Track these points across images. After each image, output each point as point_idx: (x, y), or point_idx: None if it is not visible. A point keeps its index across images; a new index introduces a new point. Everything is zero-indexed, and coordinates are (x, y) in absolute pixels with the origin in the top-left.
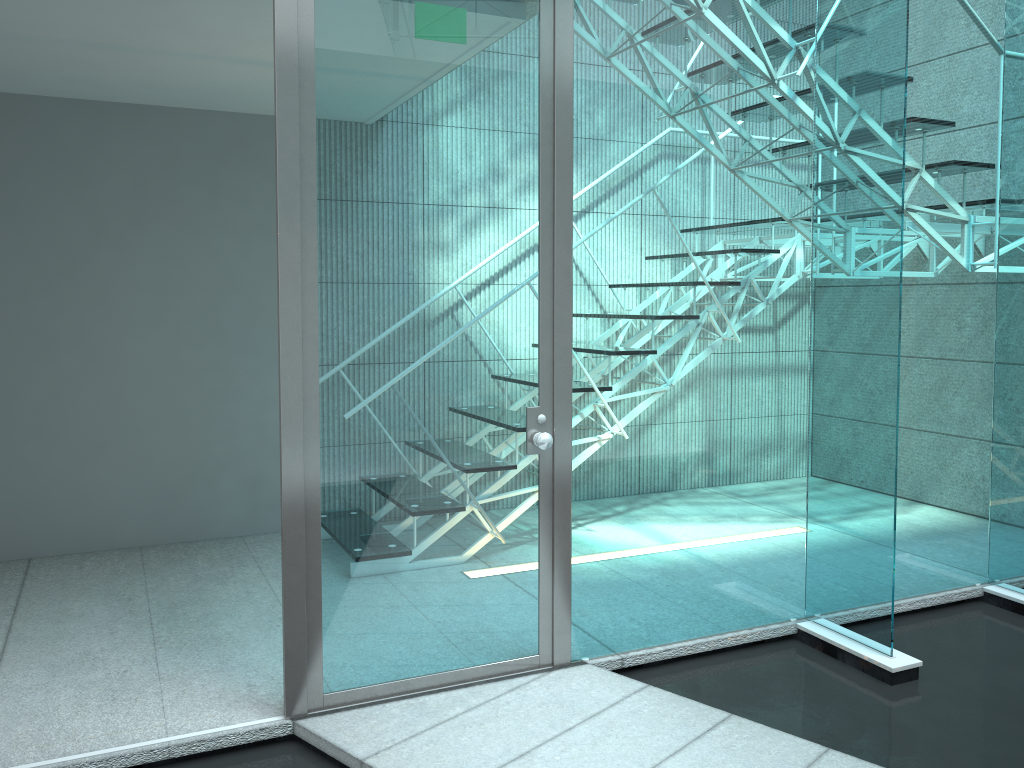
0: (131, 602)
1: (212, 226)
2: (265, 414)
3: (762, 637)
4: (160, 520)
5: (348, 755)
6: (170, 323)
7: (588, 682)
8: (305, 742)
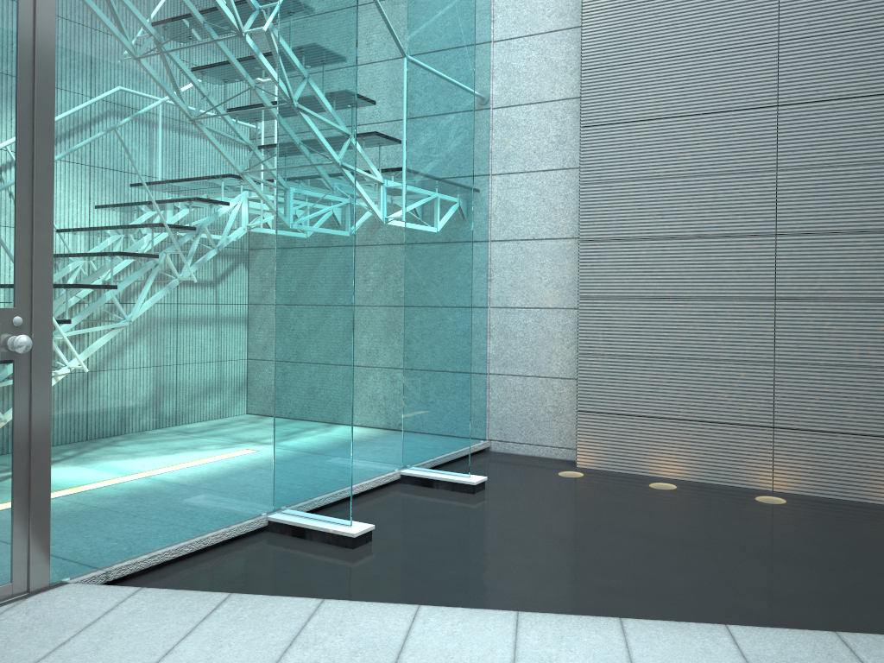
0: None
1: None
2: None
3: (239, 532)
4: None
5: None
6: None
7: (75, 598)
8: None
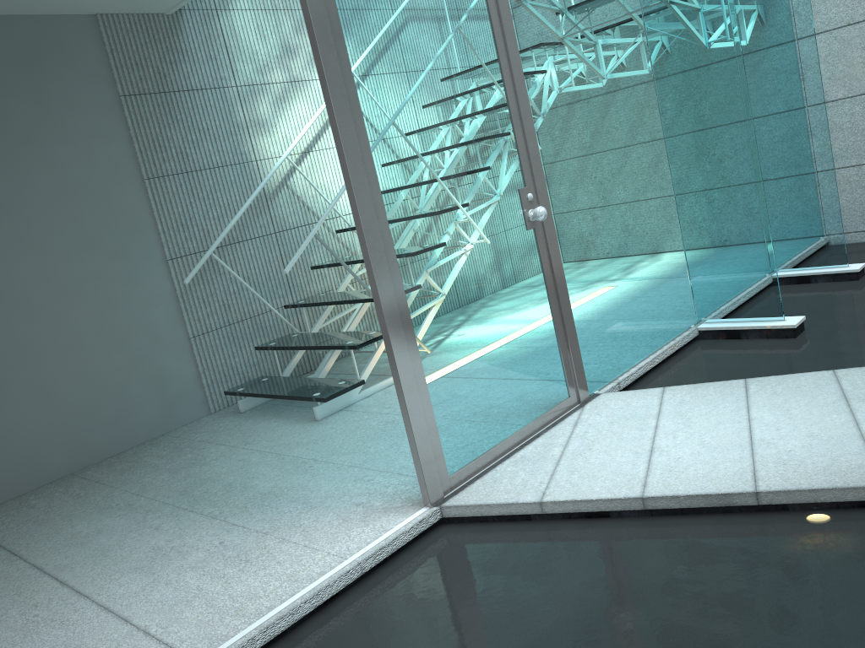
0: (136, 506)
1: (48, 136)
2: (151, 313)
3: (683, 343)
4: (82, 442)
5: (522, 504)
6: (34, 243)
7: (620, 401)
8: (457, 519)
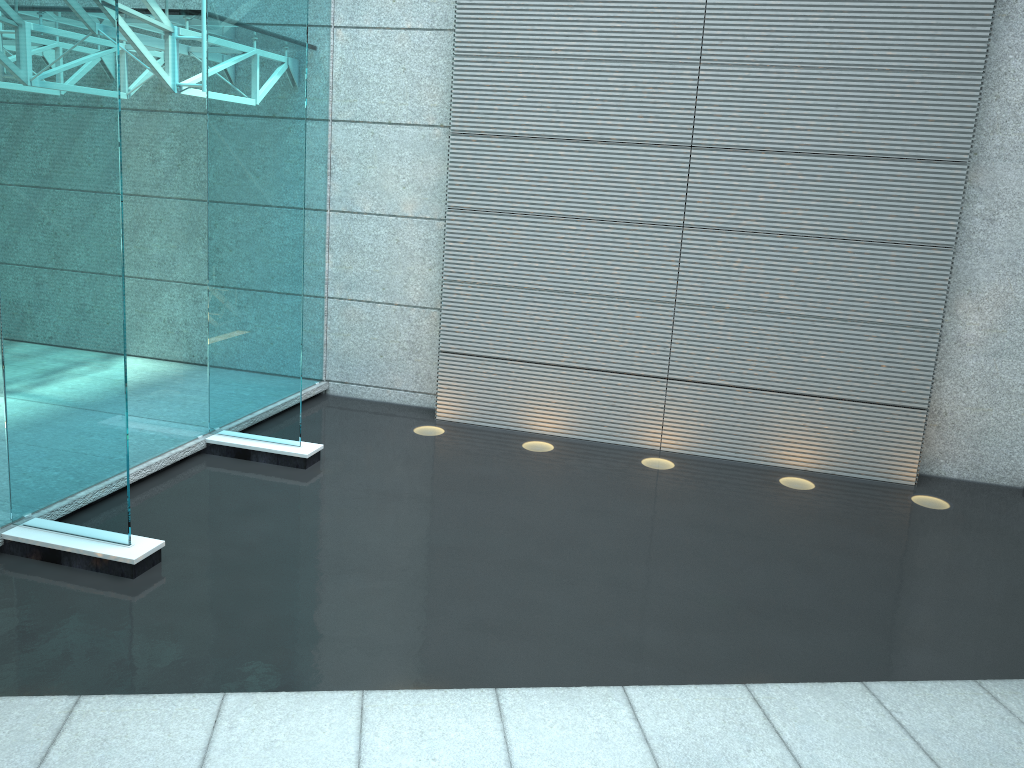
0: None
1: None
2: None
3: None
4: None
5: None
6: None
7: None
8: None
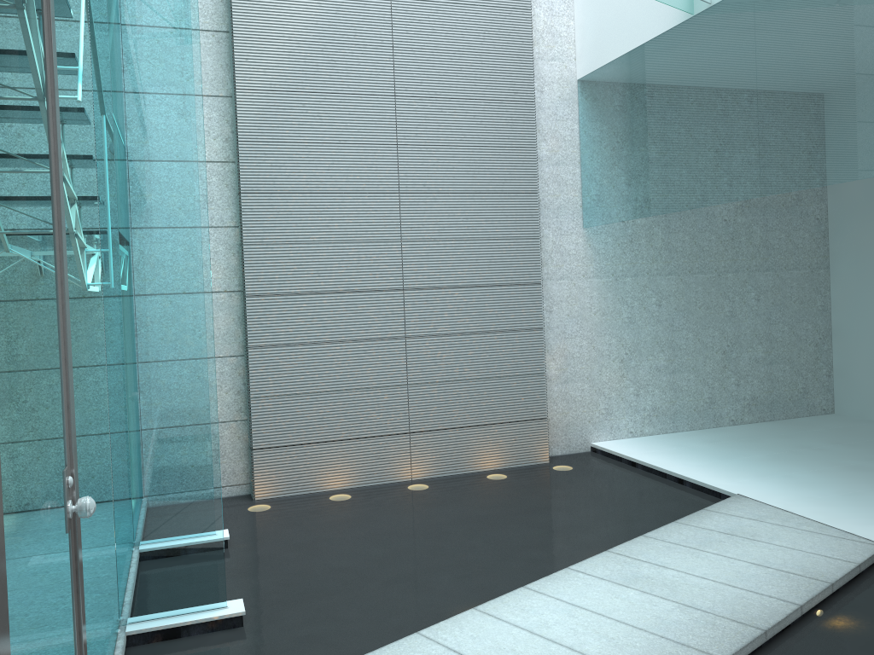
0: None
1: None
2: None
3: None
4: None
5: None
6: None
7: None
8: None
